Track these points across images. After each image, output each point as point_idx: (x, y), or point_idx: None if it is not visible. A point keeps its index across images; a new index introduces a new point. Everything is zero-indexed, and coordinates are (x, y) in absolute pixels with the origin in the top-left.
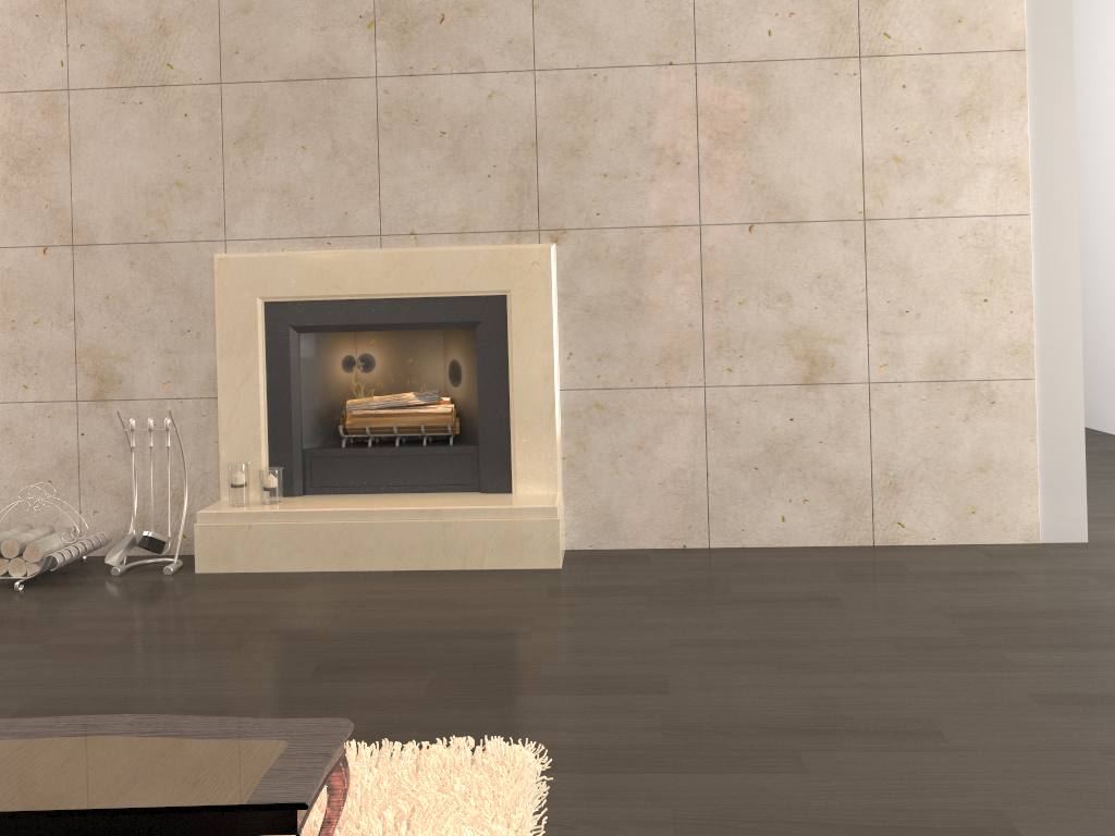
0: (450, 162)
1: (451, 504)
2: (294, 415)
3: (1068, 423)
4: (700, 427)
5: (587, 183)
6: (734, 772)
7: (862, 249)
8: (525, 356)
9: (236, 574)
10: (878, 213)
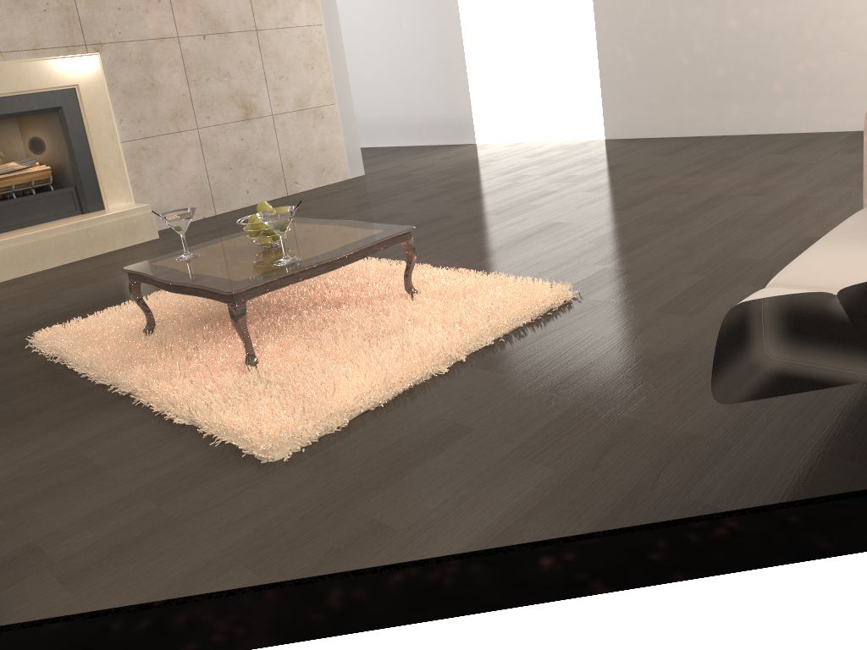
0: (15, 1)
1: (83, 219)
2: None
3: (351, 123)
4: (200, 151)
5: (109, 14)
6: None
7: (258, 46)
8: (96, 124)
9: None
10: (262, 27)
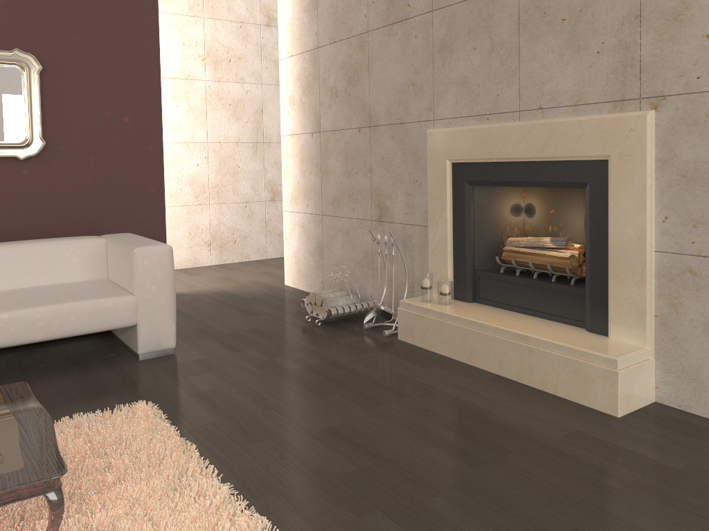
0: (568, 45)
1: (541, 334)
2: (467, 244)
3: None
4: None
5: (688, 47)
6: None
7: None
8: (620, 216)
9: (413, 346)
10: None
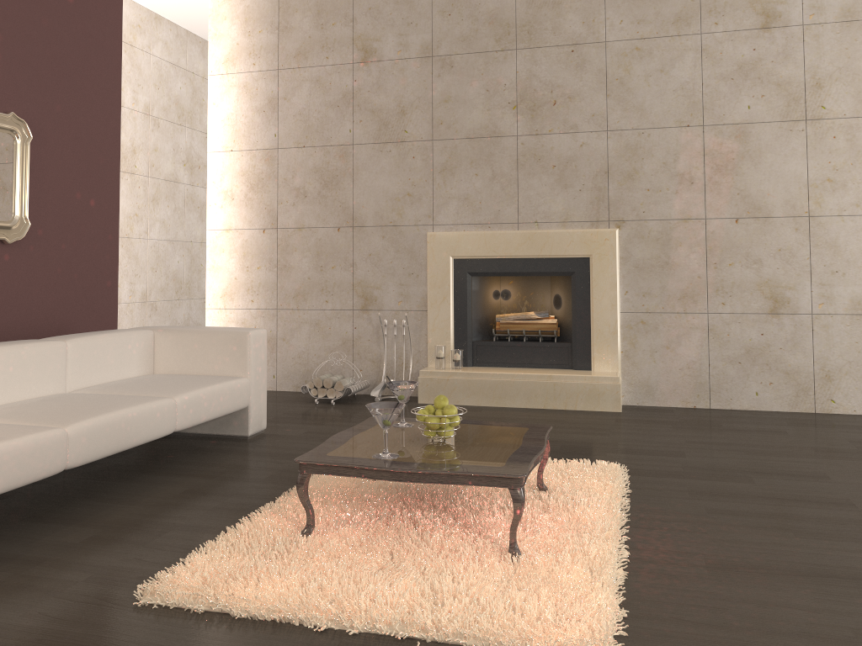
0: (557, 182)
1: (557, 373)
2: (468, 321)
3: None
4: (705, 336)
5: (637, 194)
6: (718, 481)
7: (807, 234)
8: (600, 292)
9: None
10: (817, 212)
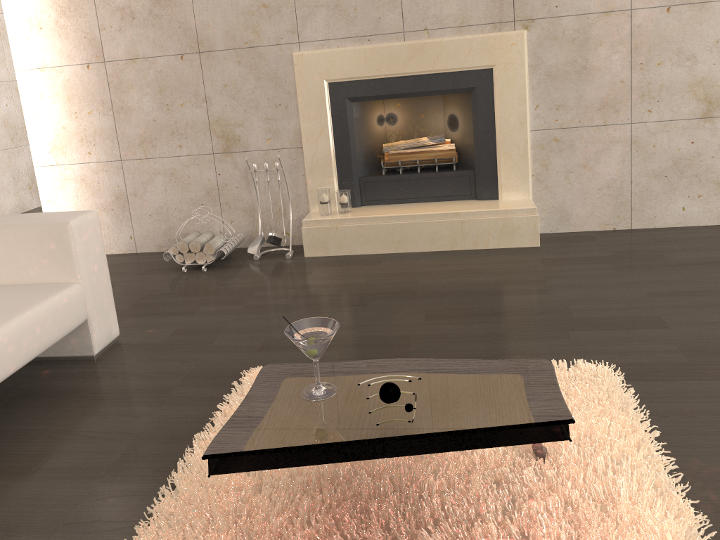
0: None
1: (464, 209)
2: (352, 156)
3: None
4: (627, 151)
5: None
6: None
7: None
8: (506, 109)
9: (331, 257)
10: None
